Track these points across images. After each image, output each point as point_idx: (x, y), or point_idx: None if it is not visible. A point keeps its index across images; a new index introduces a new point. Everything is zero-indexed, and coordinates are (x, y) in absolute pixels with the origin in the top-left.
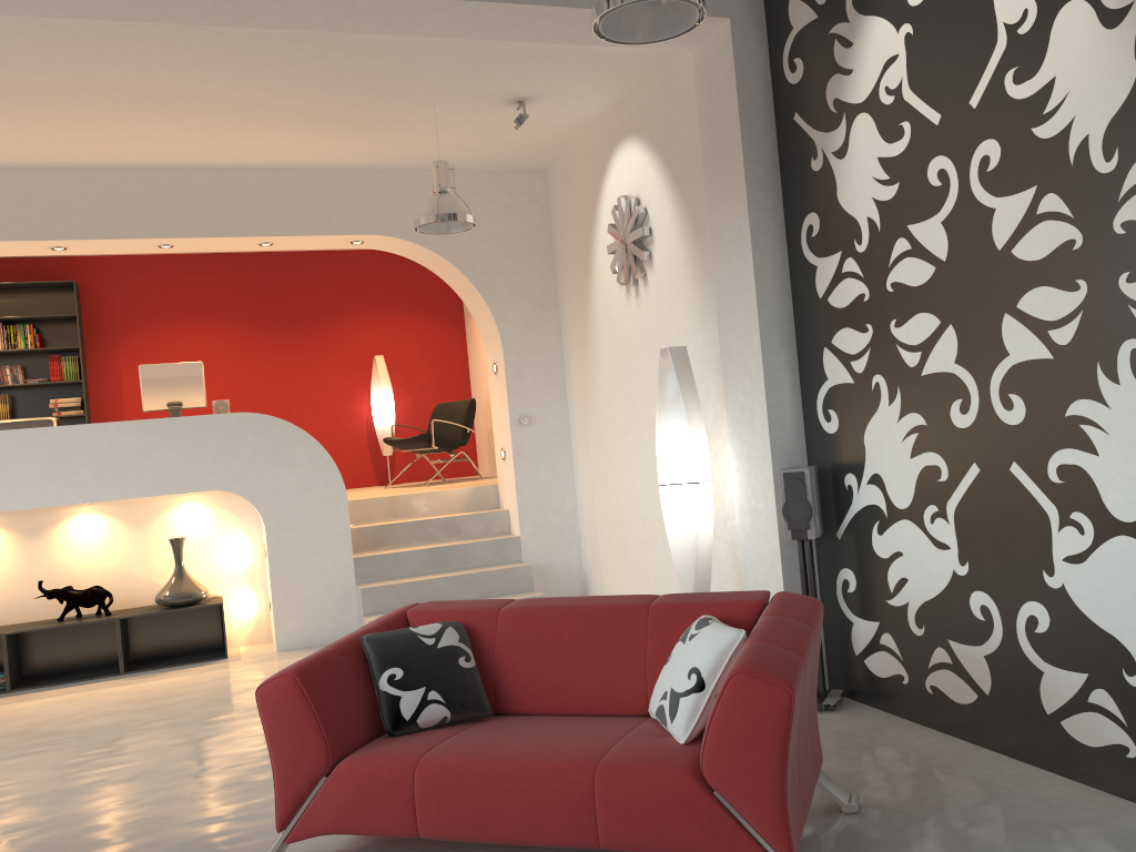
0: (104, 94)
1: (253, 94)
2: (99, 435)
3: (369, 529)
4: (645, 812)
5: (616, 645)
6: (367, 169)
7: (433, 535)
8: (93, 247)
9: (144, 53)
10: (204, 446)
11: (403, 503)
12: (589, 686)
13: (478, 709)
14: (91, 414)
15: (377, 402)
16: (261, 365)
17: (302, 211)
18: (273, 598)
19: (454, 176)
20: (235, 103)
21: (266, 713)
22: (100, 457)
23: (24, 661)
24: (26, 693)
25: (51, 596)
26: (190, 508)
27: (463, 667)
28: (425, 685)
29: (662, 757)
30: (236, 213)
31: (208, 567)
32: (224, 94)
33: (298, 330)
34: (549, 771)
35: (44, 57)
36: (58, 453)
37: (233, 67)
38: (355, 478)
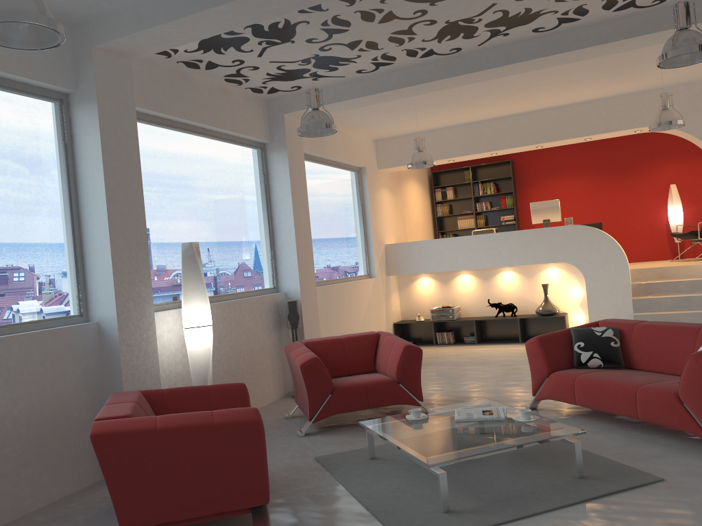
0: (500, 93)
1: (563, 79)
2: (509, 236)
3: (644, 284)
4: (654, 407)
5: (681, 344)
6: (641, 91)
7: (682, 289)
8: (508, 151)
9: (510, 78)
10: (555, 241)
11: (666, 271)
12: (667, 361)
13: (616, 364)
14: (519, 222)
15: (671, 211)
16: (603, 194)
17: (604, 120)
18: (589, 315)
19: (696, 85)
20: (557, 84)
21: (527, 351)
22: (510, 246)
23: (483, 333)
24: (481, 345)
25: (492, 306)
26: (552, 270)
27: (612, 346)
28: (592, 350)
29: (668, 388)
30: (570, 127)
31: (560, 298)
32: (550, 82)
33: (624, 173)
34: (621, 386)
35: (473, 88)
36: (493, 244)
37: (549, 73)
38: (658, 255)
